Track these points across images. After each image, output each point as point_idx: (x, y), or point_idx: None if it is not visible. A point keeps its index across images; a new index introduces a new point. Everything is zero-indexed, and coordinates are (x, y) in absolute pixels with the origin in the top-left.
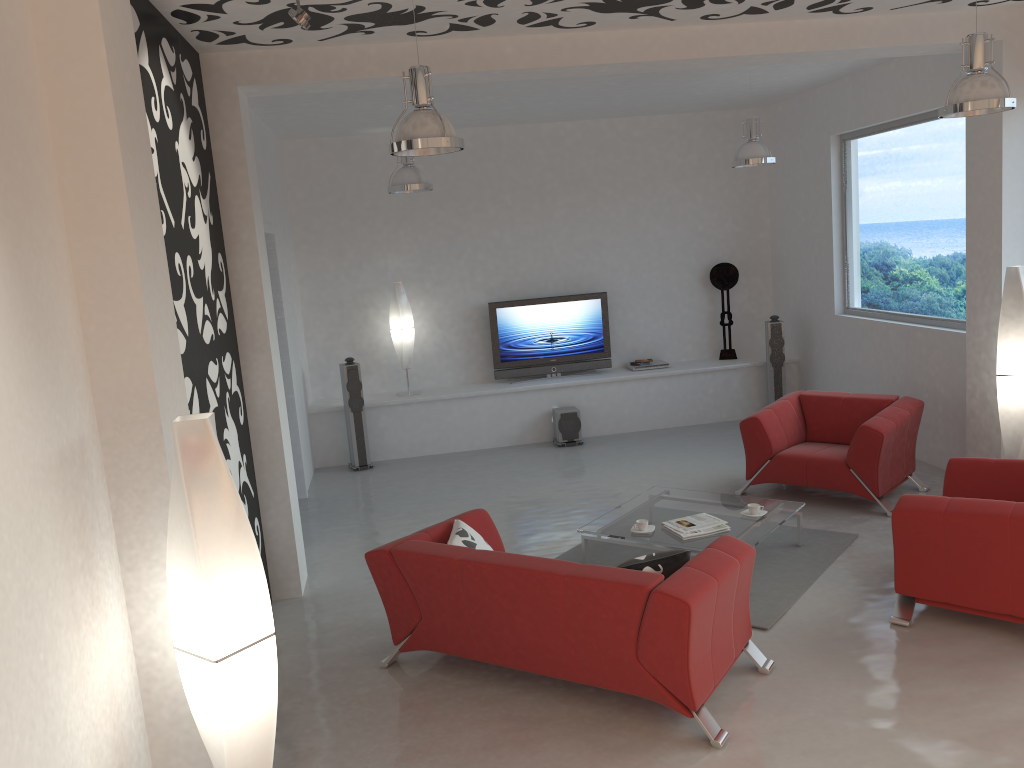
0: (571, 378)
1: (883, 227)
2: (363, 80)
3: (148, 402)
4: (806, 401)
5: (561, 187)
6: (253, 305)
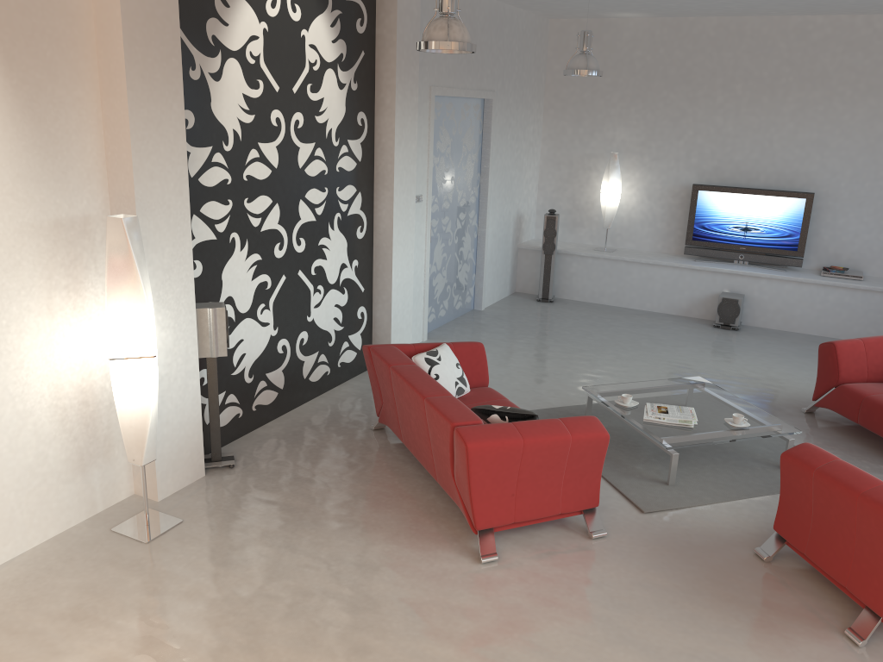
0: (752, 268)
1: None
2: None
3: (131, 203)
4: None
5: (796, 82)
6: (387, 154)
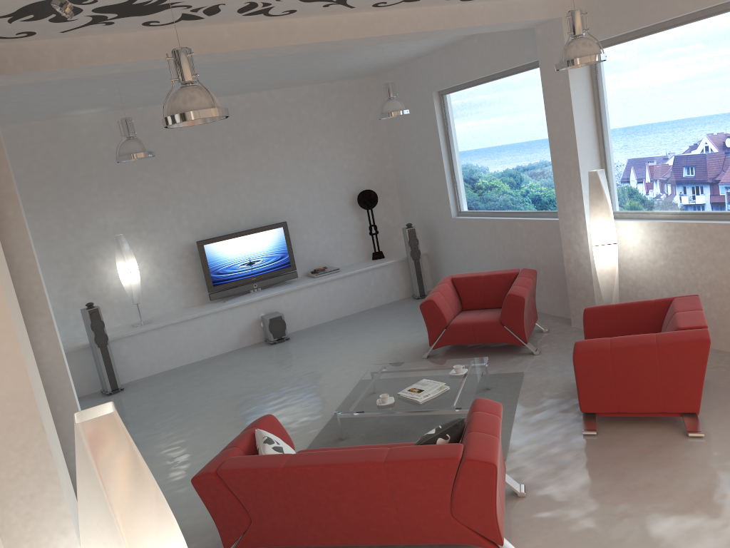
0: (270, 290)
1: (480, 153)
2: (103, 66)
3: (25, 402)
4: (458, 282)
5: (240, 145)
6: (28, 274)
